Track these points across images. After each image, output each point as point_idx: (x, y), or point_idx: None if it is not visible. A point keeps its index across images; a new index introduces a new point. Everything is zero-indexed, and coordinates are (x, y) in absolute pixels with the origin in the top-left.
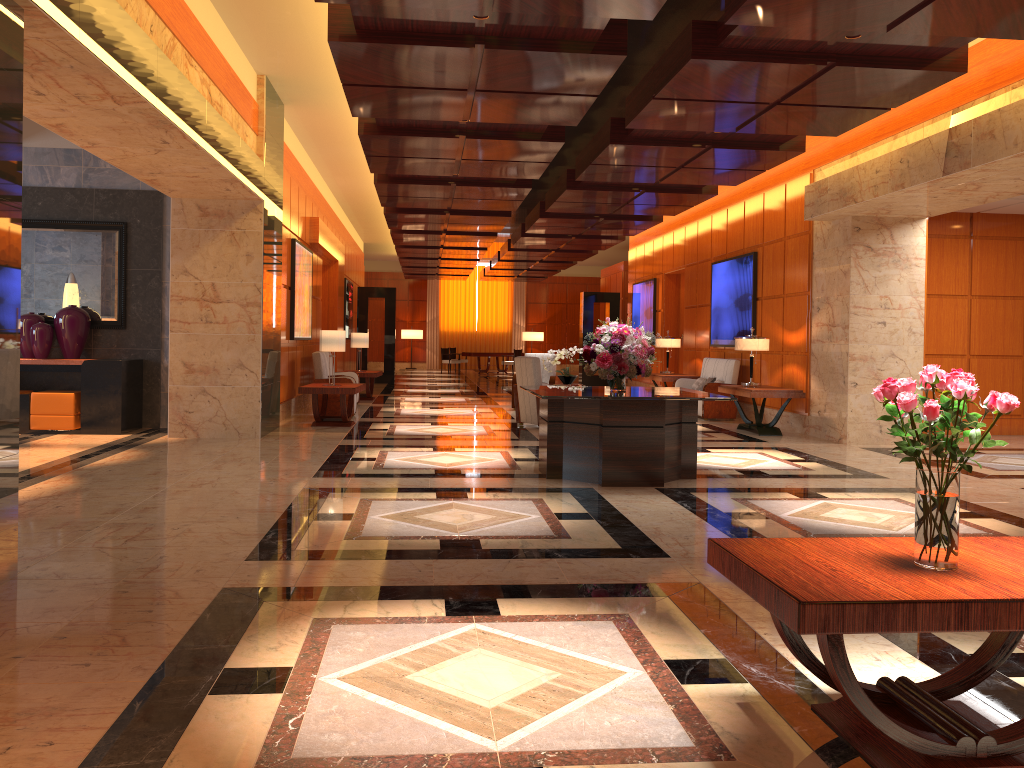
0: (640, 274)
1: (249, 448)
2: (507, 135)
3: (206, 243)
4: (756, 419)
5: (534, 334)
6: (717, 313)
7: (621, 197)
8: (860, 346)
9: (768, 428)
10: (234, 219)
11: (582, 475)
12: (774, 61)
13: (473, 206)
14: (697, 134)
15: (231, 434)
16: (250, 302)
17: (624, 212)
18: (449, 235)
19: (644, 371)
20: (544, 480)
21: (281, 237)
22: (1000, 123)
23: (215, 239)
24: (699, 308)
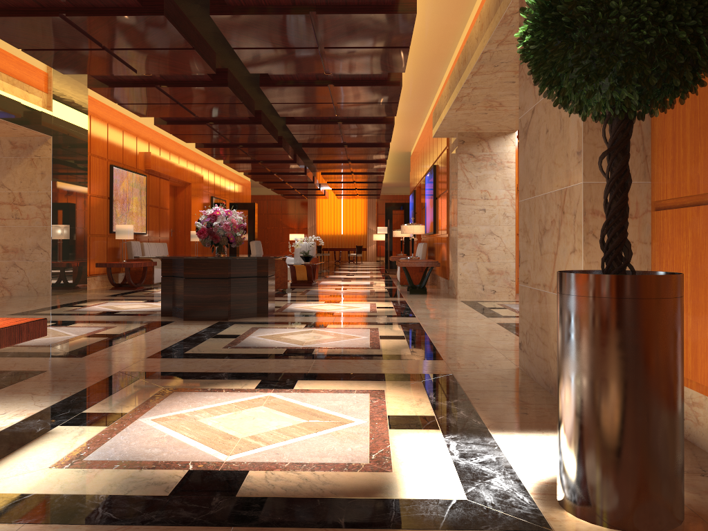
0: (412, 188)
1: (23, 300)
2: (188, 83)
3: (15, 166)
4: (409, 282)
5: (380, 235)
6: (426, 211)
7: (332, 129)
8: (466, 227)
9: (418, 289)
10: (33, 149)
11: (180, 313)
12: (270, 13)
13: (245, 140)
14: (317, 76)
15: (32, 293)
16: (44, 204)
17: (352, 141)
18: (263, 163)
19: (236, 241)
20: (156, 317)
21: (86, 162)
22: (467, 51)
23: (21, 163)
24: (424, 208)
